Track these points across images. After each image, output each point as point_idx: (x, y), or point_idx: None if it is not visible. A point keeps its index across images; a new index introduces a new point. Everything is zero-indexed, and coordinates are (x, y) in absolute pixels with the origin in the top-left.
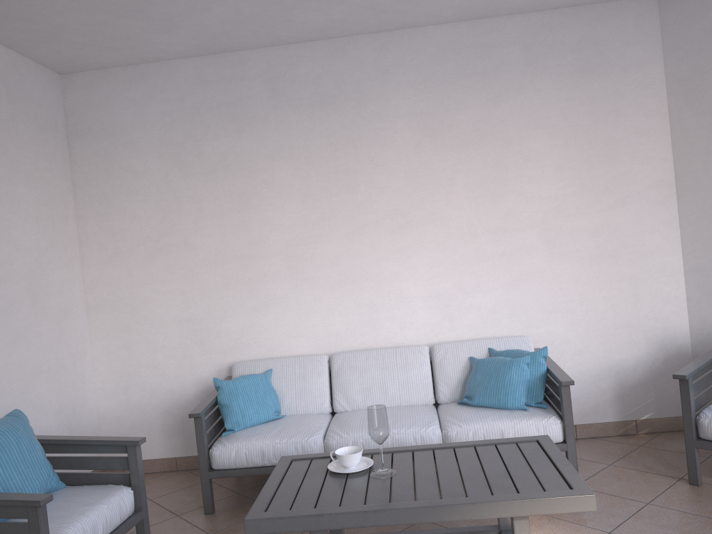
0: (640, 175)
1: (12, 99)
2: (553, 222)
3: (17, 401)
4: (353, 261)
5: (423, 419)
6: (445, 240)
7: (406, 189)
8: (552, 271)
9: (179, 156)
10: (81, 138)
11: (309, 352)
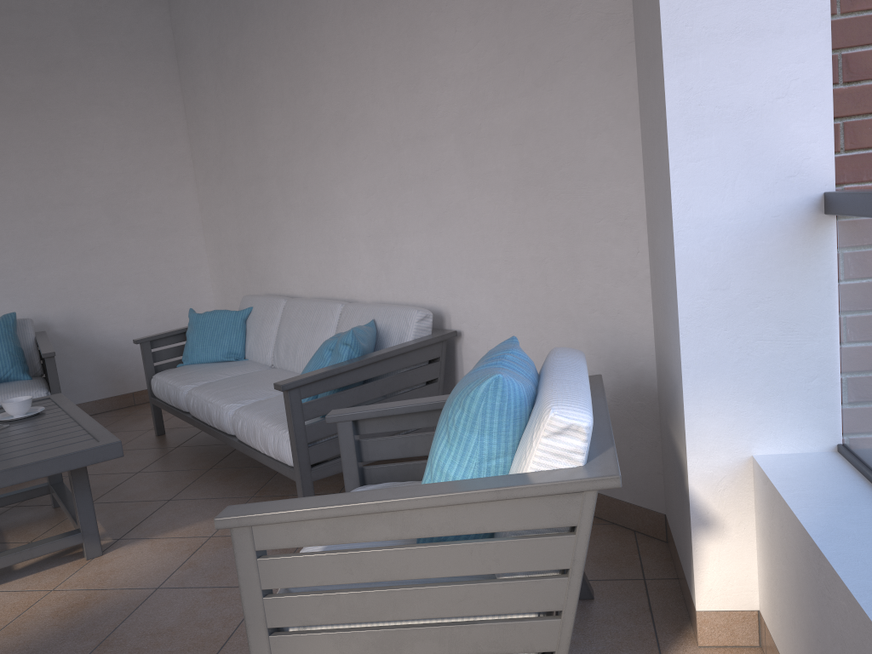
0: (576, 10)
1: (85, 35)
2: (470, 120)
3: (89, 306)
4: (316, 185)
5: (250, 394)
6: (375, 155)
7: (341, 82)
8: (472, 207)
9: (219, 65)
10: (181, 56)
11: (301, 293)
